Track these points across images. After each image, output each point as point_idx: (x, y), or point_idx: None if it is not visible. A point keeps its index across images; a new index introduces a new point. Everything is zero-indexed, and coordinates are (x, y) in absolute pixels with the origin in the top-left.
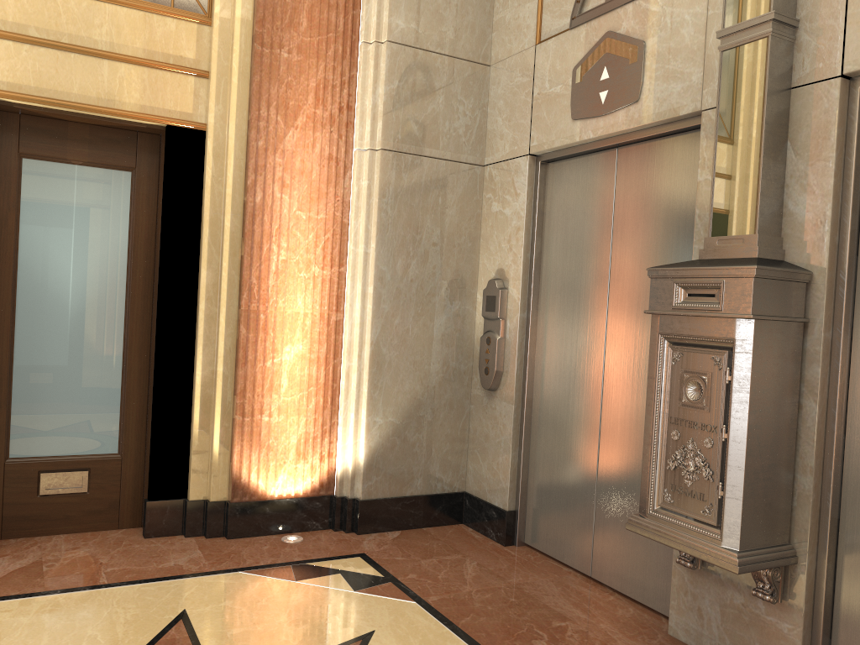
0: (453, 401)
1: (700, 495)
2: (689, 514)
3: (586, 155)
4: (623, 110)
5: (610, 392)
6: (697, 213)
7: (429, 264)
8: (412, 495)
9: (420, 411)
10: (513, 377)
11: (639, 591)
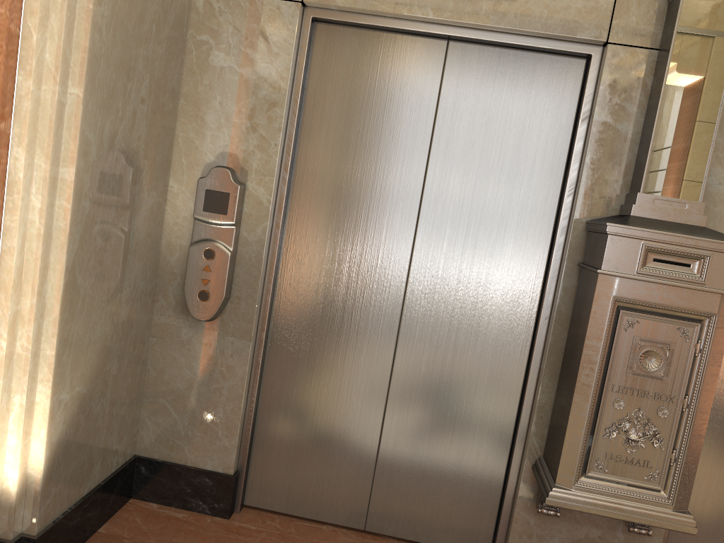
0: (137, 337)
1: (645, 463)
2: (629, 481)
3: (393, 33)
4: (490, 1)
5: (412, 329)
6: (589, 155)
7: (135, 132)
8: (91, 491)
9: (107, 363)
10: (253, 306)
11: (440, 536)
